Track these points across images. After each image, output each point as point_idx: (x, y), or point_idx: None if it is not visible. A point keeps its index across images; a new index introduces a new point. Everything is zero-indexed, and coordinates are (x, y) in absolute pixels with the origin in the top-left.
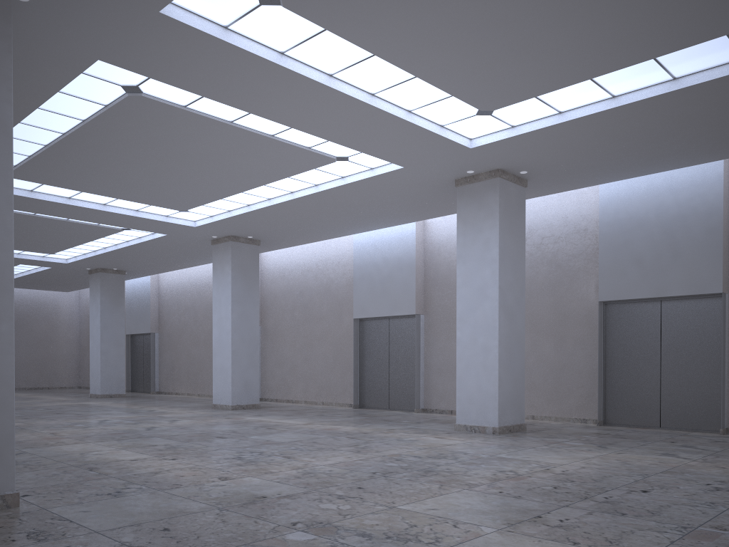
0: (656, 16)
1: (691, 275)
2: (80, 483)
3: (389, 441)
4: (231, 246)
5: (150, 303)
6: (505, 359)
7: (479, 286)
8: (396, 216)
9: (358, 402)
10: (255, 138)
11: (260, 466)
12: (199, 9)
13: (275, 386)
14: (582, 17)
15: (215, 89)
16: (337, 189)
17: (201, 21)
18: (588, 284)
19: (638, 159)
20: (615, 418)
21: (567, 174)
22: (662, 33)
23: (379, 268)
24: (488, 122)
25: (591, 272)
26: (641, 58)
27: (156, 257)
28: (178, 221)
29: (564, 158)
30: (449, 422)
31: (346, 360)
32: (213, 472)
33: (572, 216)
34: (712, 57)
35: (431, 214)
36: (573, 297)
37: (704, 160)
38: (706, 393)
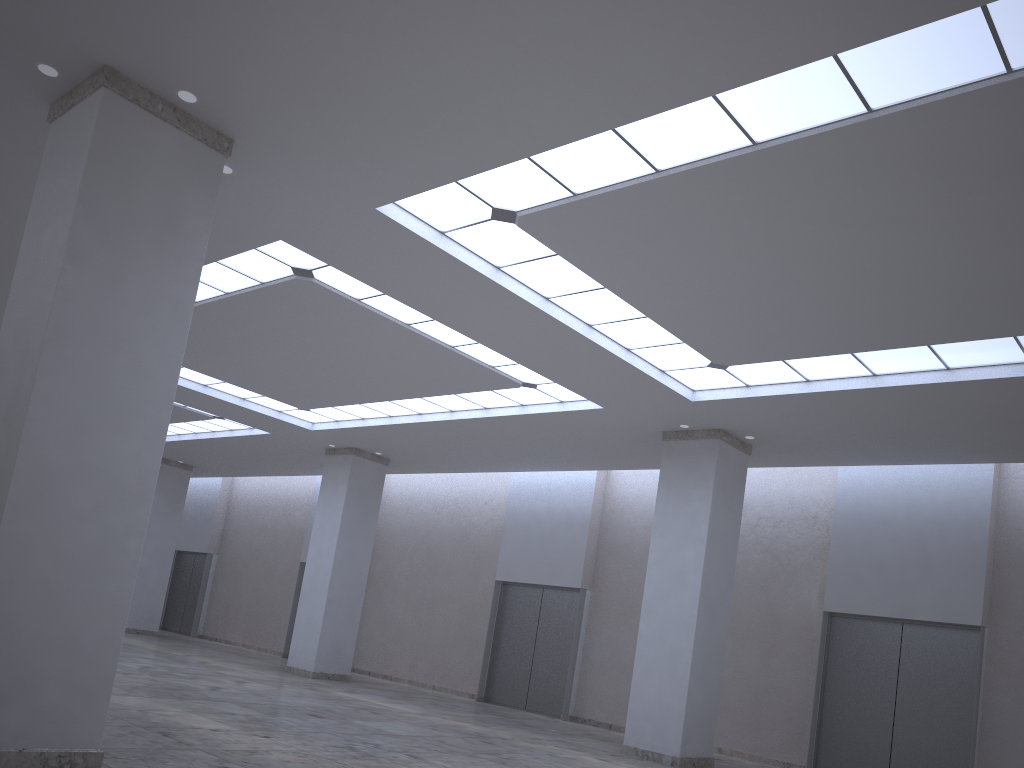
0: (936, 305)
1: (944, 597)
2: (161, 752)
3: (538, 755)
4: (351, 460)
5: (215, 513)
6: (698, 668)
7: (677, 569)
8: (575, 460)
9: (484, 693)
10: (430, 346)
11: (382, 763)
12: (419, 211)
13: (370, 653)
14: (854, 292)
15: (406, 290)
16: (512, 418)
17: (417, 223)
18: (811, 586)
19: (892, 446)
20: (829, 767)
21: (802, 448)
22: (941, 322)
23: (541, 520)
24: (719, 376)
25: (817, 572)
26: (912, 343)
27: (244, 457)
28: (292, 419)
29: (803, 430)
30: (610, 739)
31: (475, 633)
32: (326, 762)
33: (799, 497)
34: (995, 354)
35: (622, 464)
36: (790, 599)
37: (971, 460)
38: (951, 753)
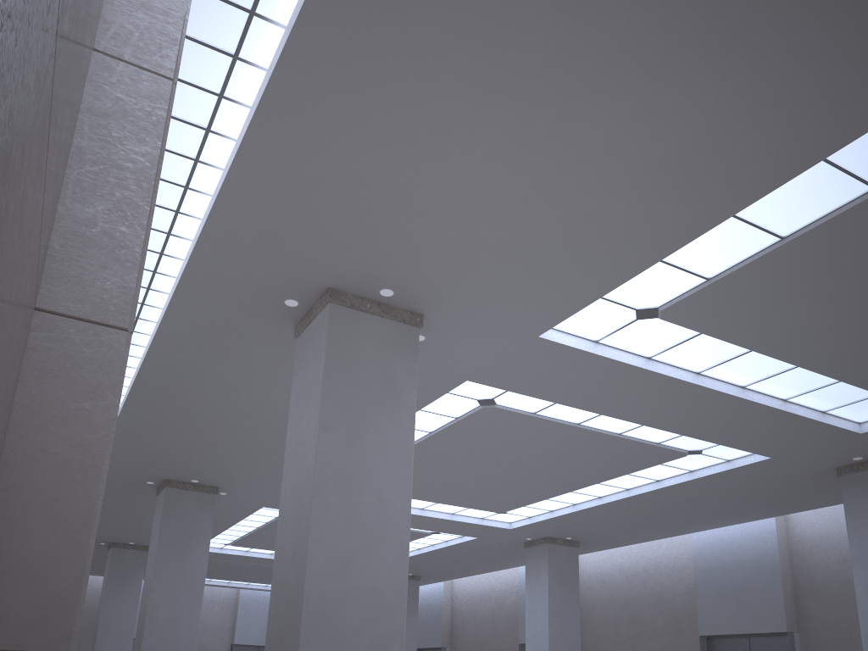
0: None
1: None
2: None
3: None
4: (547, 548)
5: (442, 612)
6: None
7: None
8: (751, 511)
9: None
10: (600, 437)
11: None
12: (574, 329)
13: None
14: None
15: (573, 396)
16: (684, 484)
17: (574, 339)
18: None
19: None
20: None
21: None
22: None
23: (730, 572)
24: None
25: None
26: None
27: (458, 561)
28: (493, 523)
29: None
30: None
31: None
32: None
33: None
34: None
35: (799, 506)
36: None
37: None
38: None
